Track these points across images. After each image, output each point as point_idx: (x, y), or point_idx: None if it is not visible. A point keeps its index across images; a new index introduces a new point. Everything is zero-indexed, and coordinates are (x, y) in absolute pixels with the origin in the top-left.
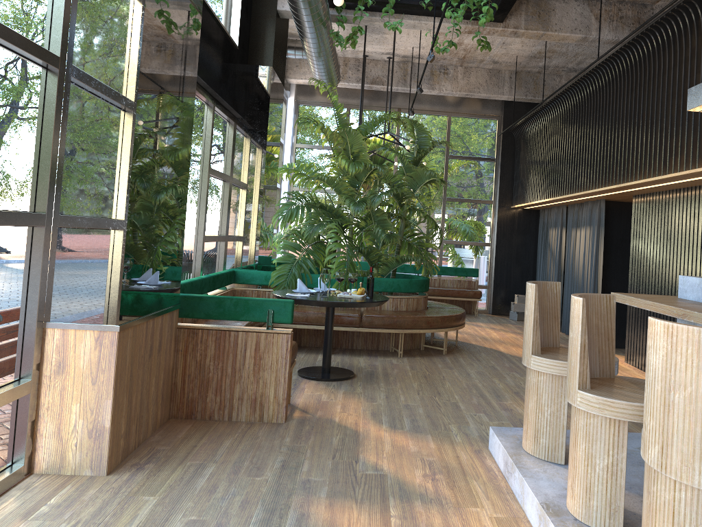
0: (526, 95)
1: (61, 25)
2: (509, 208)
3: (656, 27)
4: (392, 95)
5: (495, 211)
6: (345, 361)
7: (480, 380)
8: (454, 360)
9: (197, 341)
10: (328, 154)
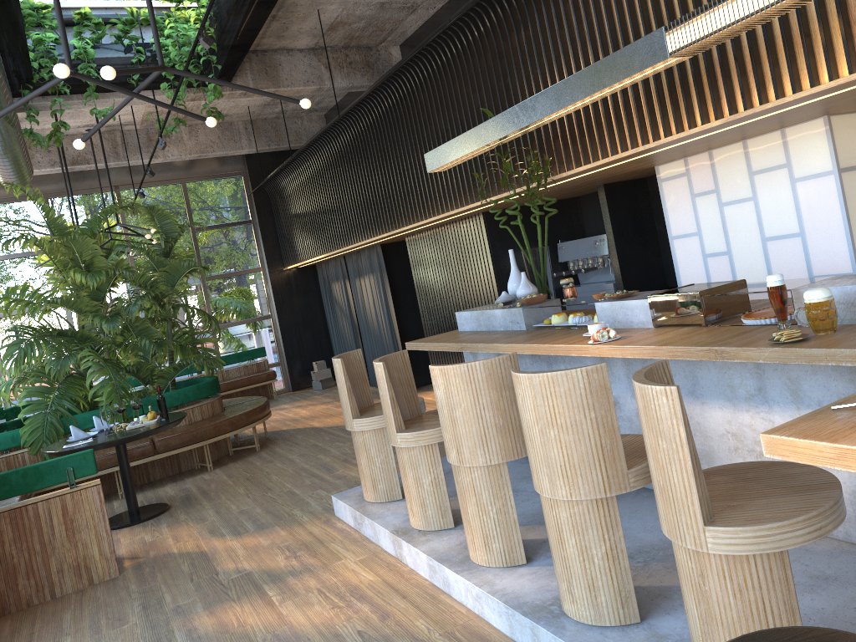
0: (269, 144)
1: None
2: (282, 271)
3: (385, 82)
4: (102, 171)
5: (267, 278)
6: (150, 496)
7: (306, 461)
8: (272, 452)
9: None
10: (33, 260)
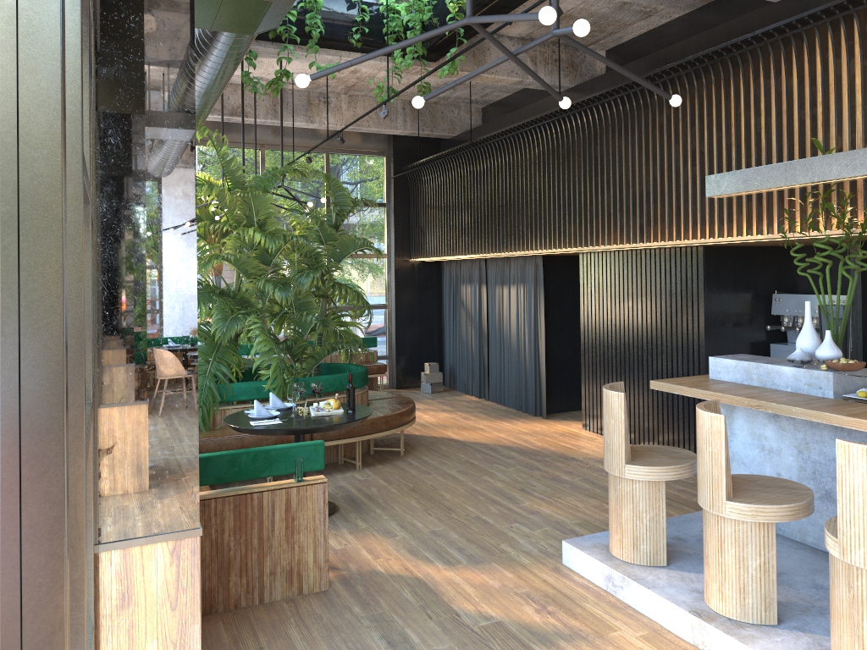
0: (423, 129)
1: (87, 143)
2: (408, 262)
3: (623, 88)
4: (252, 127)
5: (390, 266)
6: None
7: (473, 482)
8: (421, 461)
9: (209, 514)
10: None
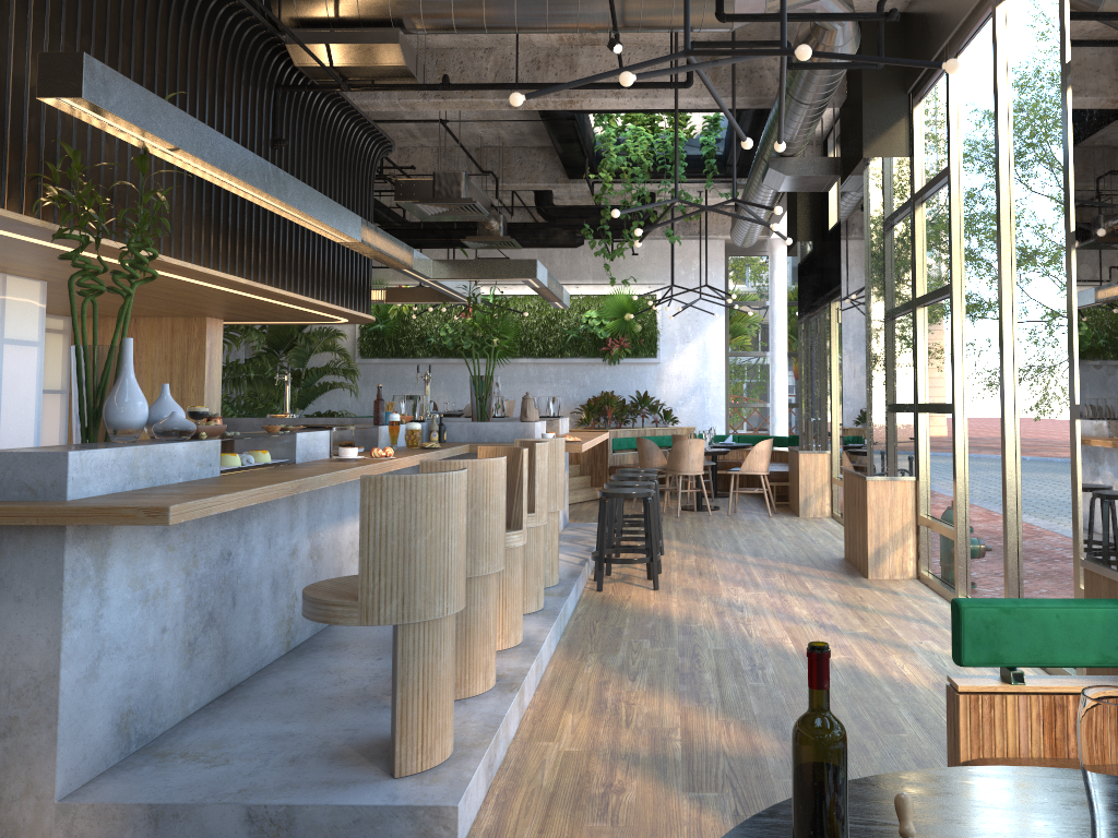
0: None
1: None
2: None
3: None
4: None
5: None
6: None
7: None
8: None
9: None
10: None
